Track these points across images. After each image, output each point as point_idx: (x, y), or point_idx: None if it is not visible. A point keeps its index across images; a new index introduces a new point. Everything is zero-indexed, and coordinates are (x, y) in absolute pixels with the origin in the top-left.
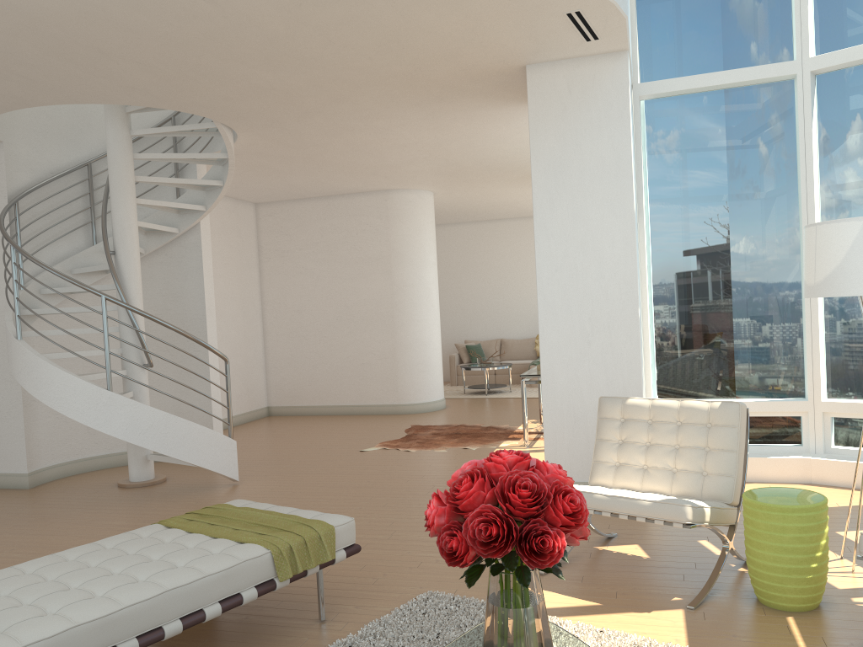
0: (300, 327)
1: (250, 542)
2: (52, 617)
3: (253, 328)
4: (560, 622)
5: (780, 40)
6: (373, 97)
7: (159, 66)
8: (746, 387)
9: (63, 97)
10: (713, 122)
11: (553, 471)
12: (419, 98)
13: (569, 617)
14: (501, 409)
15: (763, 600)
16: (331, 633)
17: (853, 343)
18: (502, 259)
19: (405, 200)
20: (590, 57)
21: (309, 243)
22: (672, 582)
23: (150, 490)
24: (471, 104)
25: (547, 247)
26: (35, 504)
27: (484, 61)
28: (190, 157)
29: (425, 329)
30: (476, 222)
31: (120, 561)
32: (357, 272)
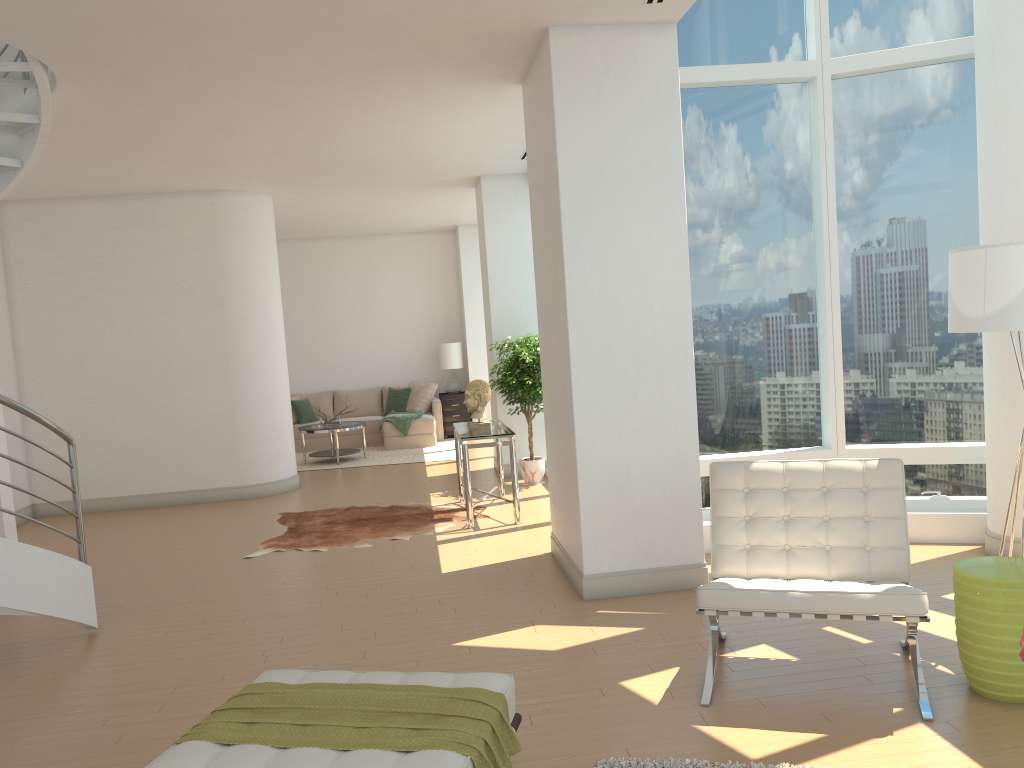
0: (82, 385)
1: (427, 749)
2: None
3: (5, 390)
4: None
5: (794, 36)
6: (315, 49)
7: None
8: (763, 437)
9: None
10: (723, 125)
11: None
12: (375, 57)
13: (814, 762)
14: (378, 481)
15: (994, 694)
16: None
17: (873, 382)
18: (330, 289)
19: (241, 206)
20: (631, 26)
21: (93, 263)
22: (865, 688)
23: None
24: (433, 74)
25: (580, 270)
26: None
27: (505, 13)
28: None
29: (273, 382)
30: (293, 241)
31: None
32: (172, 305)
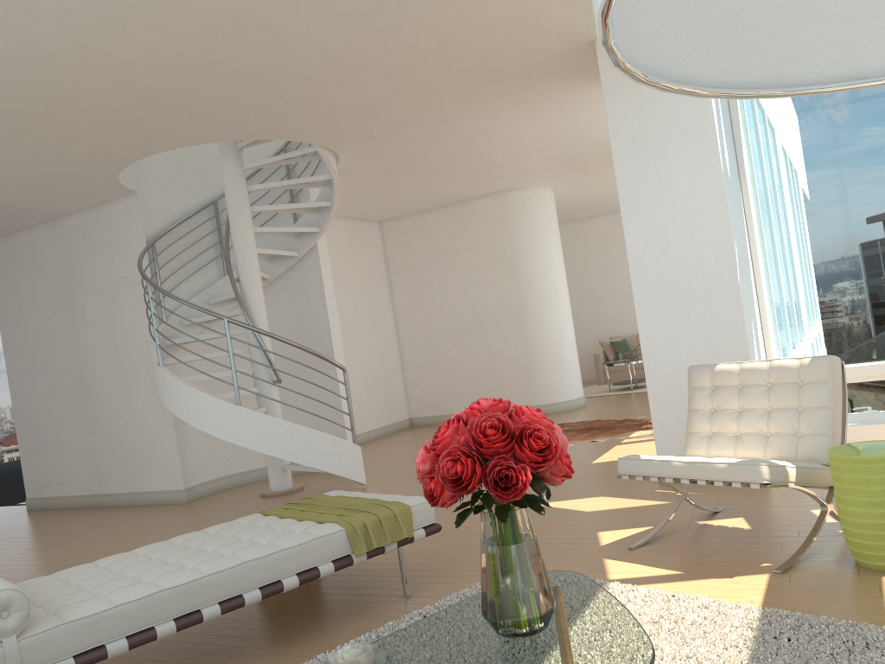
0: (432, 337)
1: (328, 522)
2: (143, 584)
3: (388, 343)
4: (632, 589)
5: None
6: (453, 97)
7: (245, 100)
8: (882, 348)
9: (174, 142)
10: None
11: (527, 413)
12: (498, 91)
13: (645, 585)
14: (643, 402)
15: (859, 561)
16: (412, 606)
17: None
18: None
19: (523, 199)
20: None
21: (434, 254)
22: (767, 550)
23: (287, 498)
24: (554, 89)
25: (634, 221)
26: (188, 515)
27: (549, 42)
28: (297, 183)
29: (555, 327)
30: (610, 214)
31: (214, 542)
32: (482, 277)
